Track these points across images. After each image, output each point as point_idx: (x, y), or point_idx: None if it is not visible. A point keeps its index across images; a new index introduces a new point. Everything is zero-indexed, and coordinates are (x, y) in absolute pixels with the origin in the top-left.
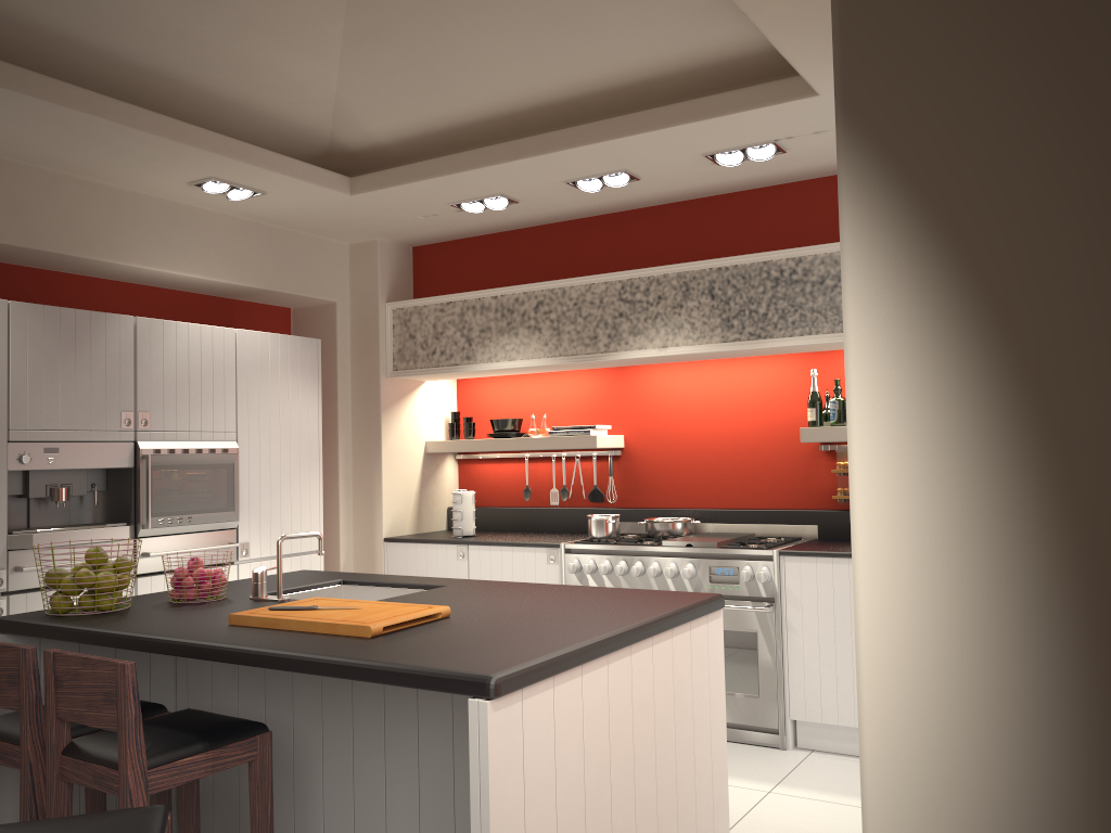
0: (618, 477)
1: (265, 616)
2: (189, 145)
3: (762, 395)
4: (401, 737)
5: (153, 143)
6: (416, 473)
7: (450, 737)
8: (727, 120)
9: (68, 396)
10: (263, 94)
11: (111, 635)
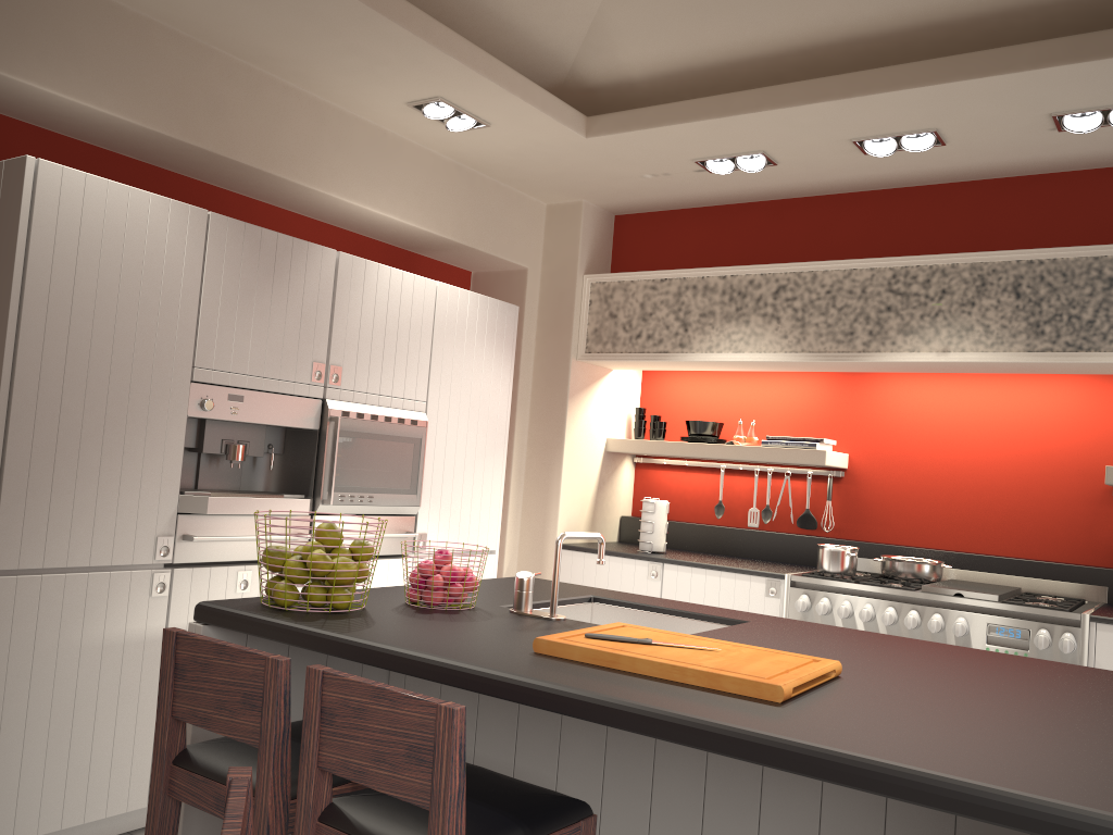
0: (837, 503)
1: (594, 648)
2: (434, 47)
3: (1037, 422)
4: (730, 831)
5: (394, 40)
6: (594, 473)
7: None
8: None
9: (260, 335)
10: None
11: (376, 649)
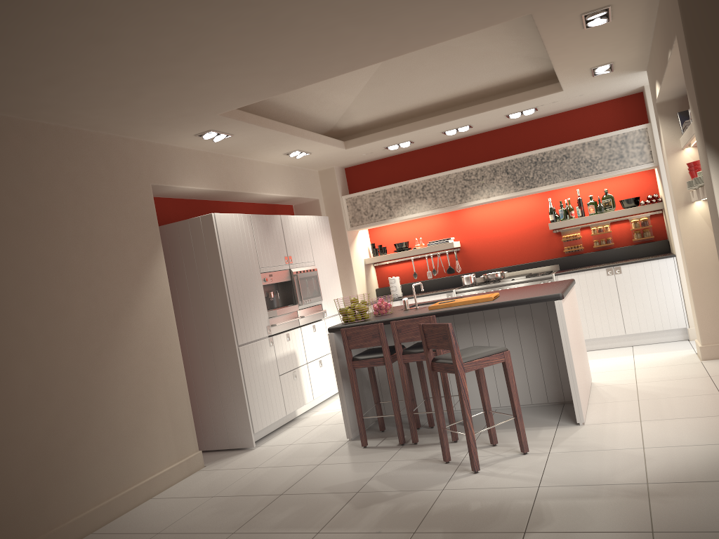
0: (460, 260)
1: (445, 303)
2: (305, 138)
3: (523, 213)
4: (481, 344)
5: (292, 140)
6: (363, 274)
7: (502, 338)
8: (523, 103)
9: (270, 252)
10: (322, 112)
11: (394, 319)
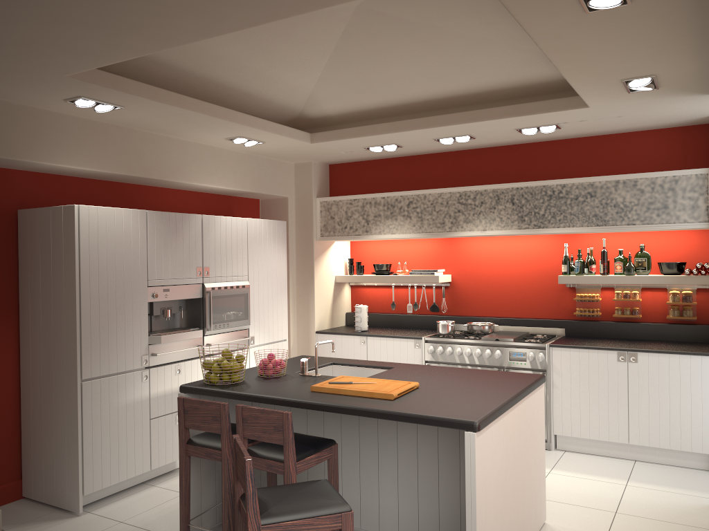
0: (447, 298)
1: (332, 387)
2: (239, 124)
3: (533, 255)
4: (388, 445)
5: (220, 123)
6: (330, 294)
7: (416, 446)
8: (535, 116)
9: (173, 260)
10: (273, 93)
11: (255, 396)
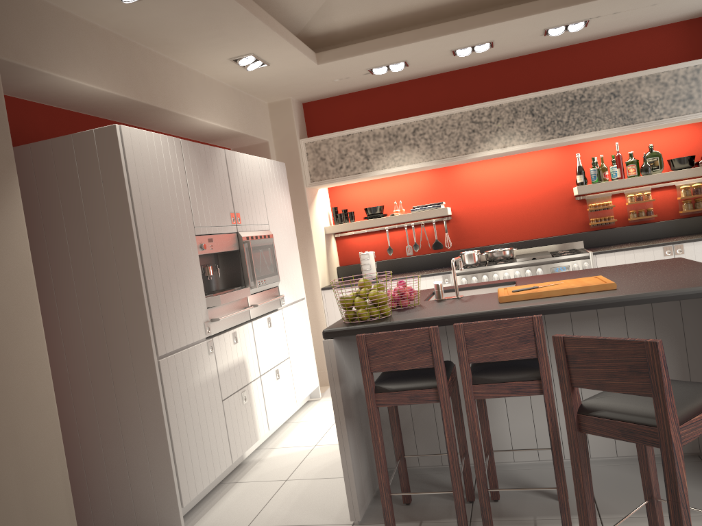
0: (450, 233)
1: (529, 292)
2: (270, 28)
3: (536, 173)
4: None
5: (250, 27)
6: (324, 247)
7: None
8: (584, 6)
9: (211, 203)
10: None
11: (447, 318)
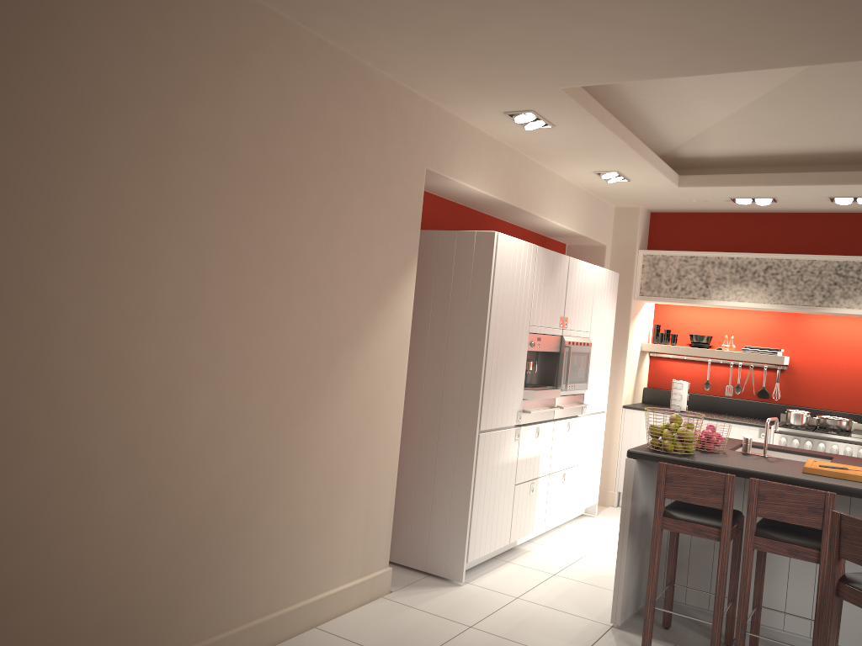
0: (781, 384)
1: (834, 471)
2: (642, 157)
3: None
4: None
5: (623, 154)
6: (636, 363)
7: None
8: None
9: (547, 306)
10: (672, 125)
11: (746, 471)
